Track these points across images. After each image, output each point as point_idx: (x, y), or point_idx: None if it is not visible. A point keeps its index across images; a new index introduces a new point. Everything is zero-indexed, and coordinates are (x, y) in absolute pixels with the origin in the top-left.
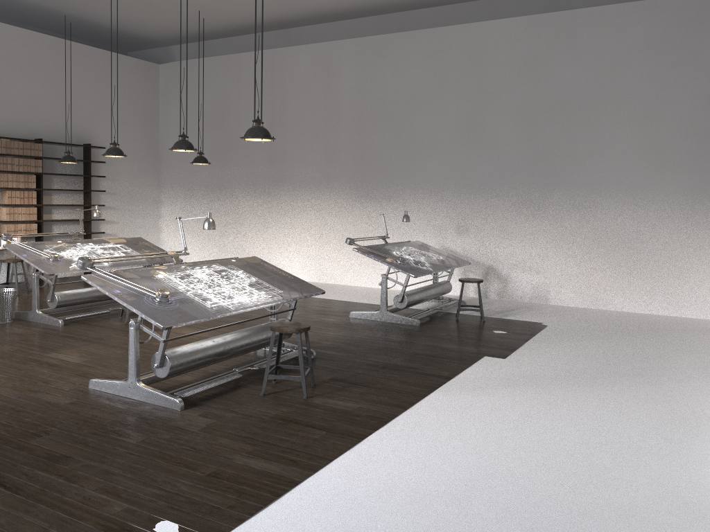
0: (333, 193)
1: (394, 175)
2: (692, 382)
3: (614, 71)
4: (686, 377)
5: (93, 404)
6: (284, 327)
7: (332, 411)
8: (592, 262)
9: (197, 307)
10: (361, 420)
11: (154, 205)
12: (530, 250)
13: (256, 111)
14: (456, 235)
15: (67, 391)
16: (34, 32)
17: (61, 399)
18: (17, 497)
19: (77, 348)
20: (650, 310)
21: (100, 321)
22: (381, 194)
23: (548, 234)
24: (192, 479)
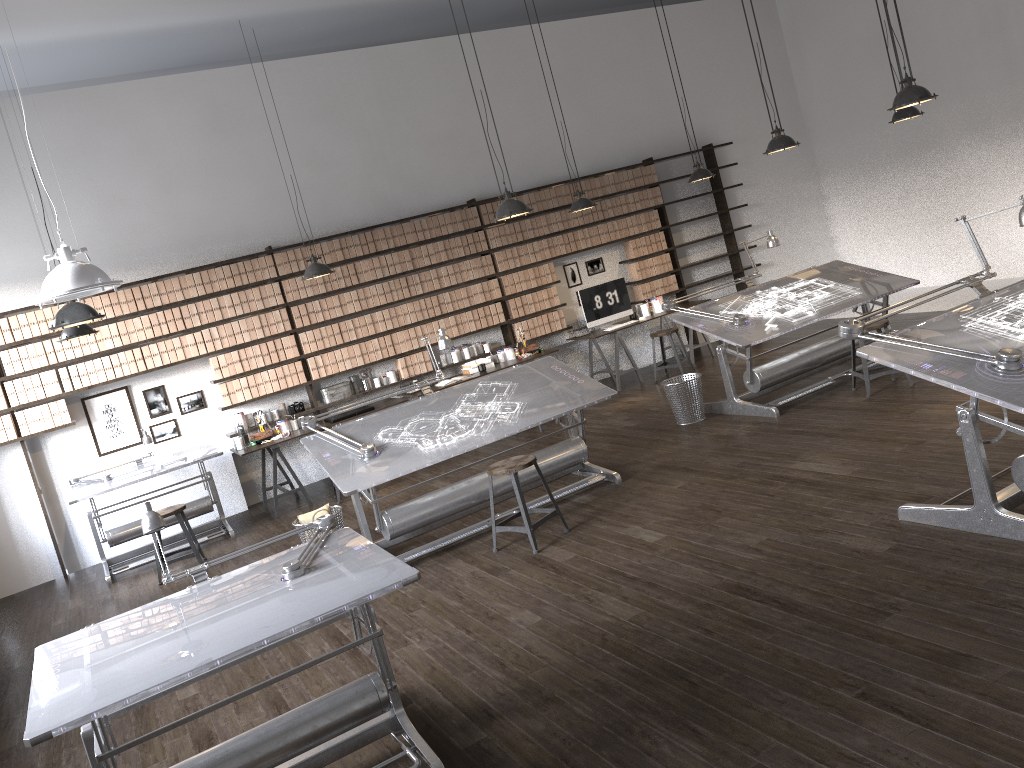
0: None
1: None
2: None
3: None
4: None
5: (929, 549)
6: None
7: None
8: None
9: None
10: None
11: (815, 205)
12: None
13: (959, 0)
14: None
15: (868, 527)
16: (605, 15)
17: (869, 543)
18: (937, 735)
19: (826, 449)
20: None
21: (826, 399)
22: None
23: None
24: None
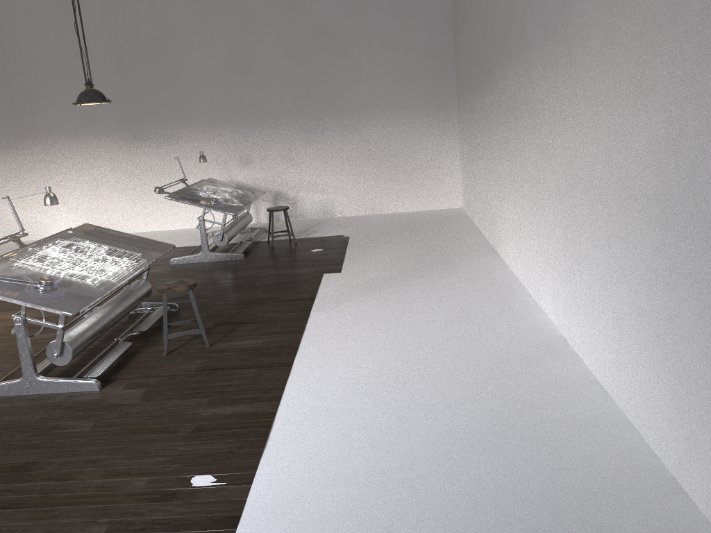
0: (100, 139)
1: (167, 114)
2: (481, 260)
3: (364, 3)
4: (475, 257)
5: None
6: (175, 288)
7: (244, 351)
8: (366, 175)
9: (84, 288)
10: (276, 351)
11: None
12: (312, 172)
13: None
14: (241, 166)
15: None
16: None
17: None
18: (26, 510)
19: None
20: (415, 208)
21: None
22: (156, 135)
23: (326, 155)
24: (181, 440)
